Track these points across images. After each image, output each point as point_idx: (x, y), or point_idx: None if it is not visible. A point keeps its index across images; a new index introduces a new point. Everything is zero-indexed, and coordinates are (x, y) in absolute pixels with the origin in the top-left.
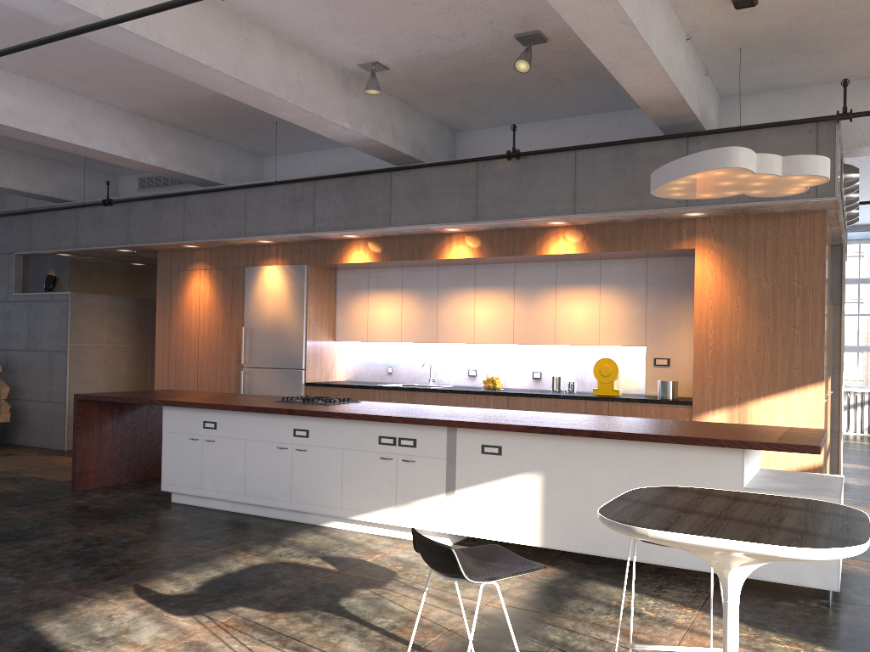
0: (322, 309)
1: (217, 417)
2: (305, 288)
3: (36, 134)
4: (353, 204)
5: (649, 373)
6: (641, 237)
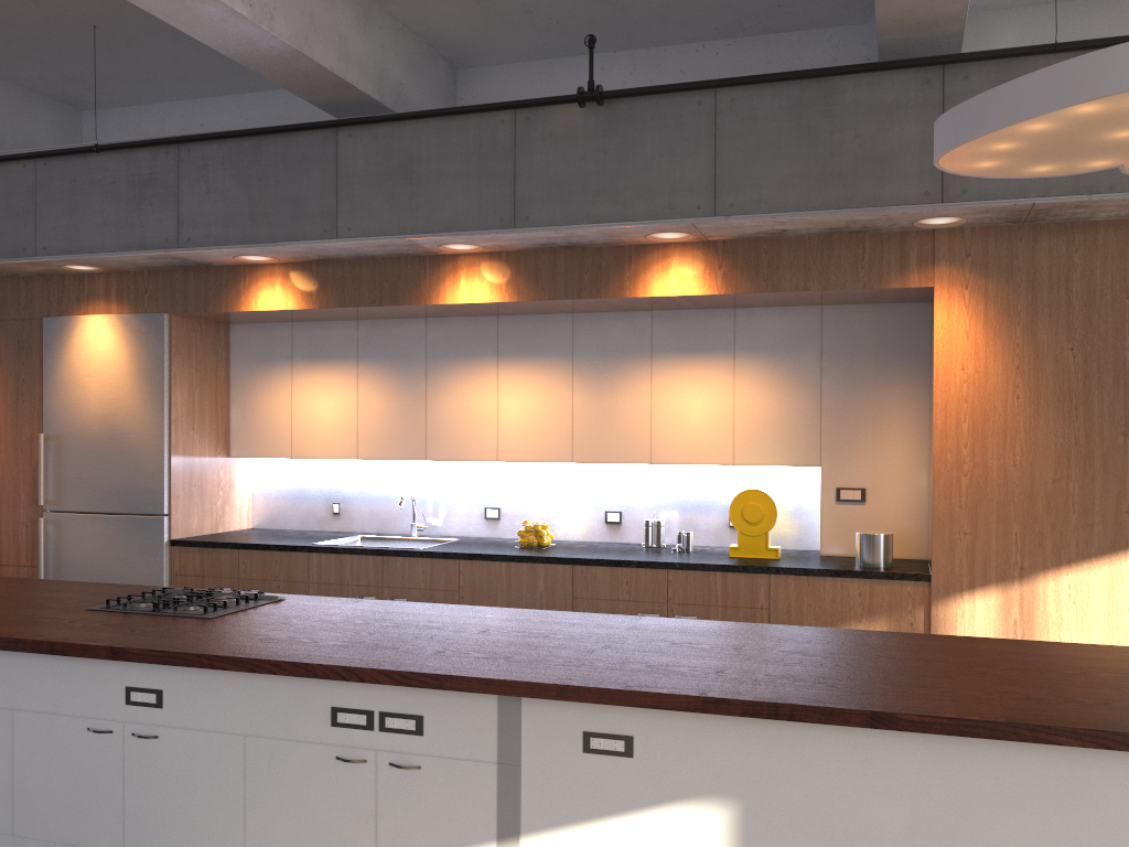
0: (202, 398)
1: None
2: (166, 358)
3: None
4: (258, 192)
5: (828, 516)
6: (830, 265)
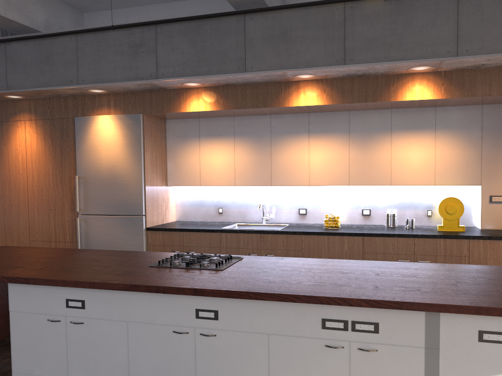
0: (156, 157)
1: (84, 294)
2: (142, 136)
3: None
4: (201, 49)
5: (484, 209)
6: None
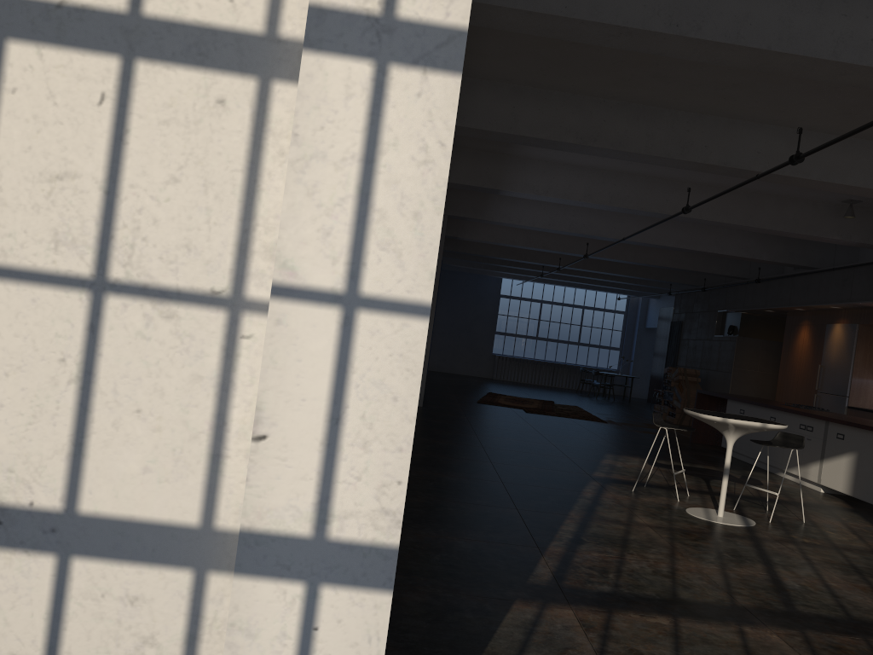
0: (870, 356)
1: (744, 407)
2: (854, 340)
3: (694, 250)
4: (871, 283)
5: None
6: None
